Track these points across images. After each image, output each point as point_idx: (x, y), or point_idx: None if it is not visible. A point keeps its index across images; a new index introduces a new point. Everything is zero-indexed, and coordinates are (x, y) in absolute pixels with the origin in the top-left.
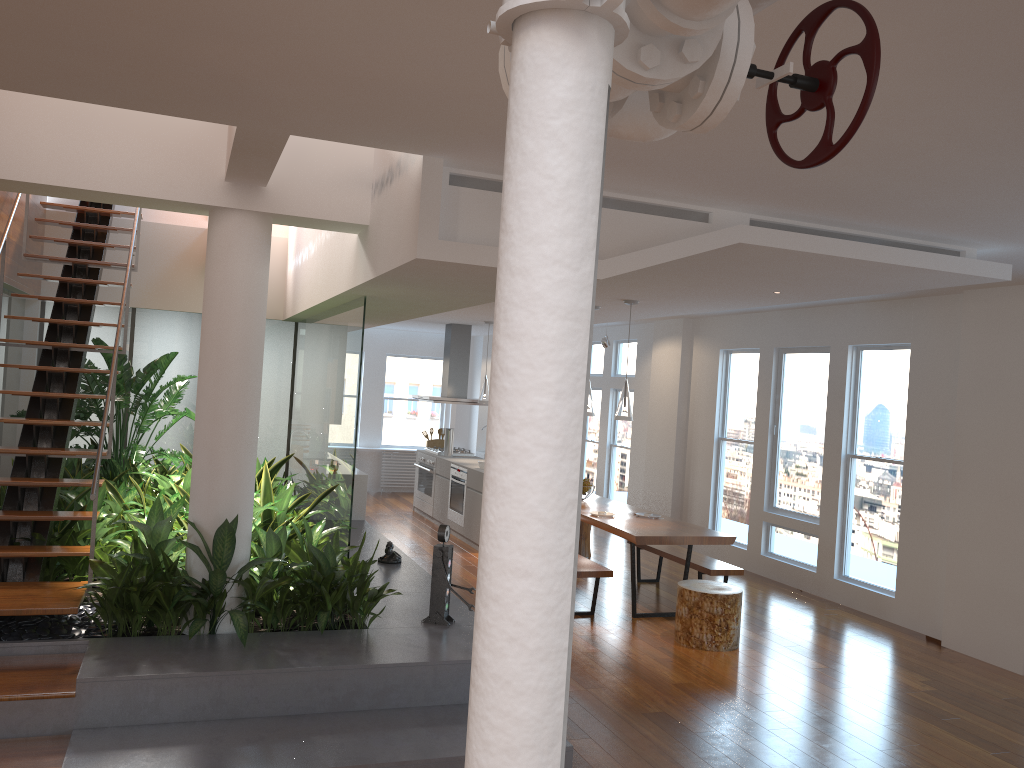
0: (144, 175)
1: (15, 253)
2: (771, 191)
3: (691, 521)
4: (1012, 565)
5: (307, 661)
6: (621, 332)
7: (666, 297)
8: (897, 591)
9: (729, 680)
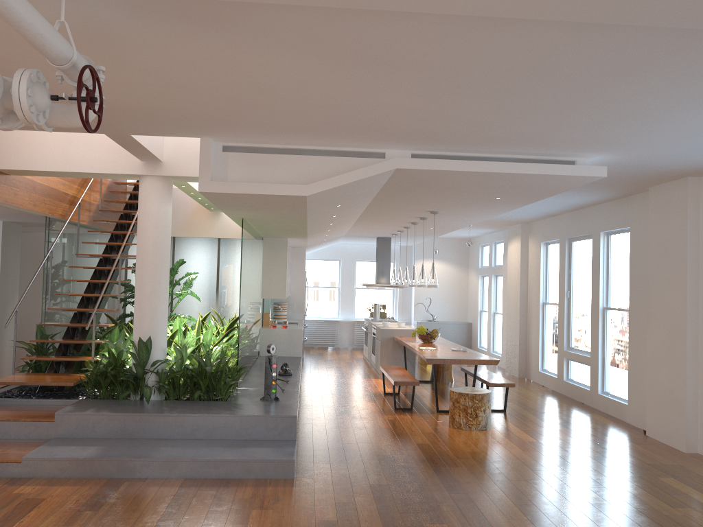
0: (102, 162)
1: (97, 210)
2: (394, 136)
3: (531, 360)
4: (678, 375)
5: (173, 411)
6: (496, 236)
7: (447, 207)
8: (628, 400)
9: (457, 444)
